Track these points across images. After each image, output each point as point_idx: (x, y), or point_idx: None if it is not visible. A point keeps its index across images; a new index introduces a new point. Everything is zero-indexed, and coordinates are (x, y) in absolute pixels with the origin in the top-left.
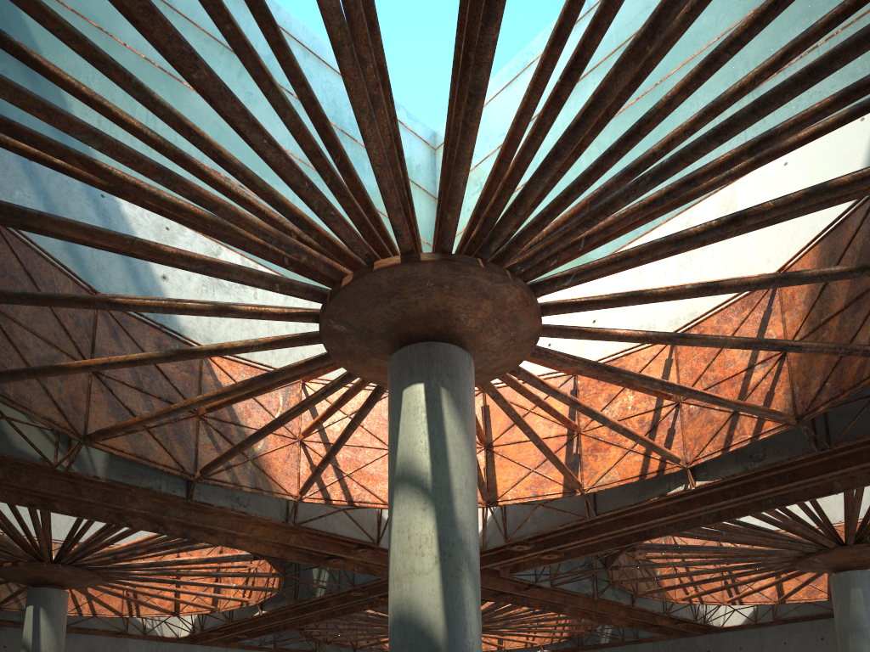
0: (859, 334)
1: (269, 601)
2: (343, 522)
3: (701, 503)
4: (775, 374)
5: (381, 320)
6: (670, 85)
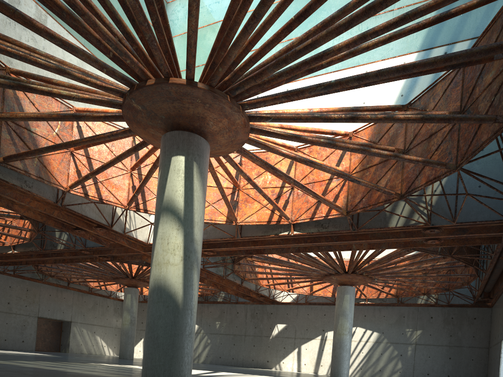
0: (382, 179)
1: (20, 245)
2: (92, 210)
3: (293, 242)
4: (341, 186)
5: (164, 111)
6: None
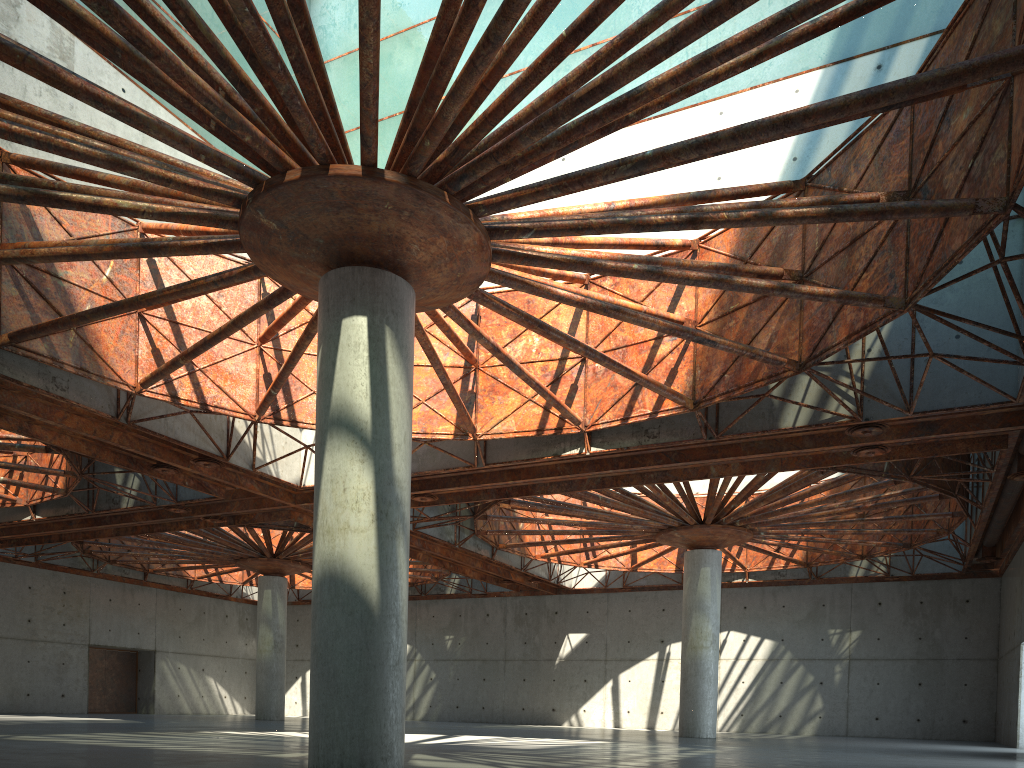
0: (761, 334)
1: (48, 504)
2: (187, 426)
3: (590, 469)
4: (681, 352)
5: (322, 229)
6: None
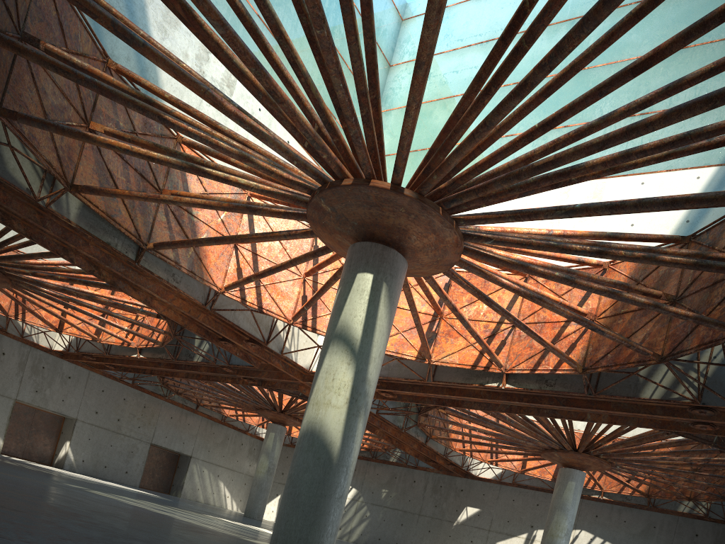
0: (638, 332)
1: (149, 349)
2: (246, 319)
3: (503, 398)
4: (581, 333)
5: (358, 217)
6: (593, 75)
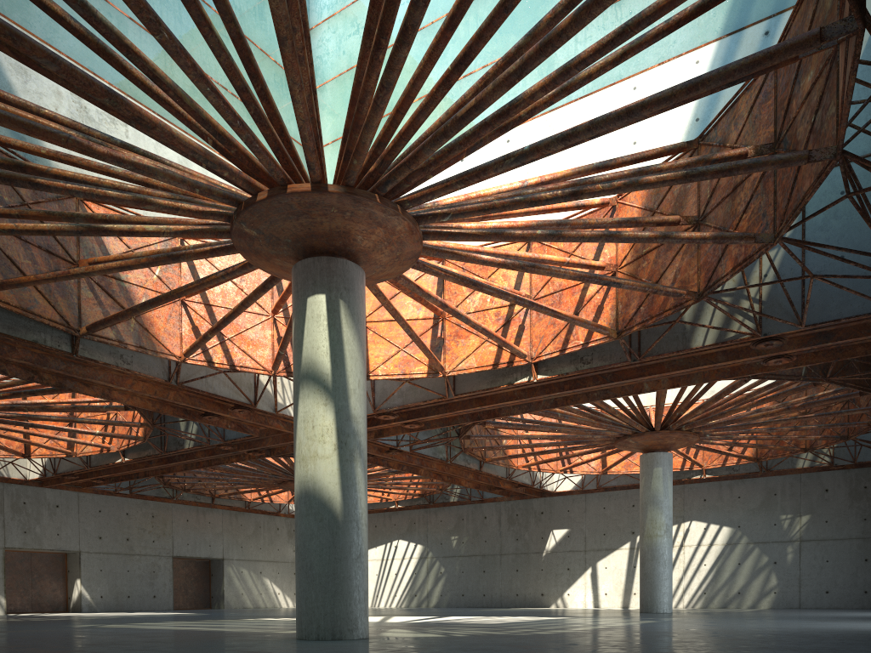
0: (667, 271)
1: (133, 449)
2: (222, 383)
3: (541, 392)
4: (605, 291)
5: (289, 232)
6: None
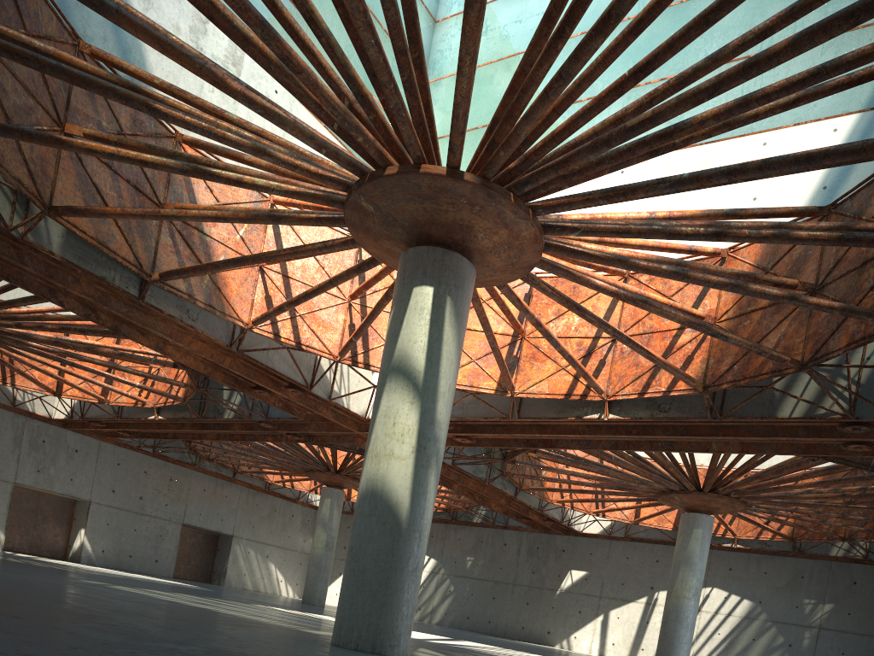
0: (771, 334)
1: (168, 408)
2: (283, 359)
3: (606, 432)
4: (698, 342)
5: (409, 215)
6: (694, 10)
